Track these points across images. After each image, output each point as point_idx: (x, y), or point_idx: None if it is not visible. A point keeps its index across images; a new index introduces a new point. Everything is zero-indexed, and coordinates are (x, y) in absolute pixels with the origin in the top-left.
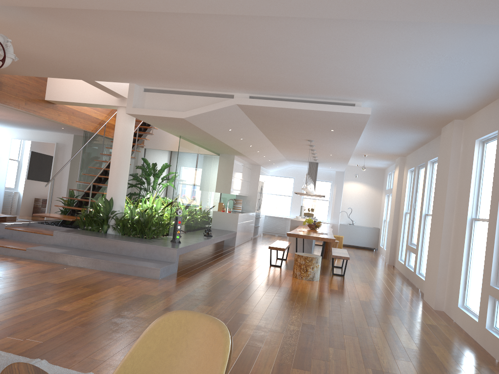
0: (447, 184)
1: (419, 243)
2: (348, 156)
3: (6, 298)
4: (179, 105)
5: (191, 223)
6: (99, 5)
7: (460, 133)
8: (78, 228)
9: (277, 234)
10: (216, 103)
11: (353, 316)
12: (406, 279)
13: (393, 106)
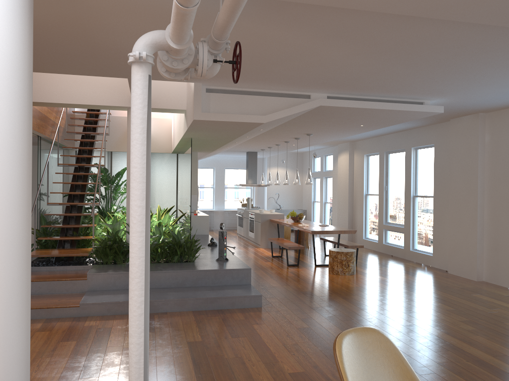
0: (478, 171)
1: (410, 222)
2: (311, 145)
3: (215, 377)
4: (252, 108)
5: None
6: (405, 9)
7: (483, 125)
8: (87, 263)
9: None
10: (299, 105)
11: (462, 302)
12: (394, 256)
13: (450, 104)
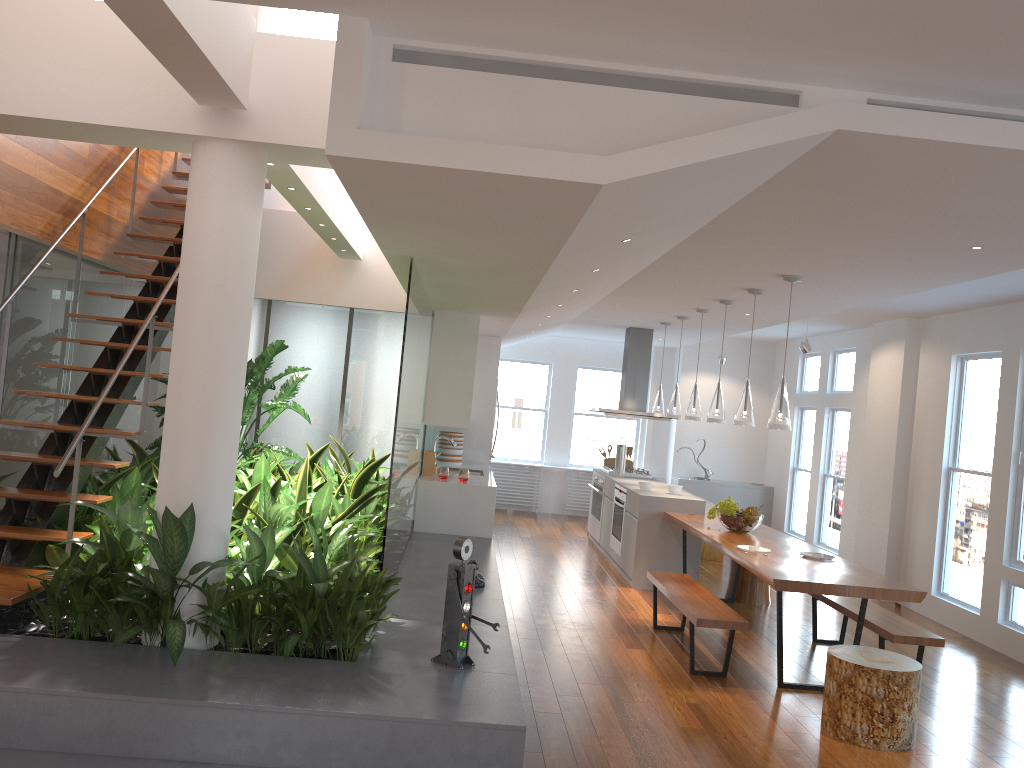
0: None
1: None
2: (798, 317)
3: None
4: (563, 130)
5: (400, 540)
6: None
7: None
8: (31, 621)
9: (511, 509)
10: (750, 125)
11: None
12: None
13: None
